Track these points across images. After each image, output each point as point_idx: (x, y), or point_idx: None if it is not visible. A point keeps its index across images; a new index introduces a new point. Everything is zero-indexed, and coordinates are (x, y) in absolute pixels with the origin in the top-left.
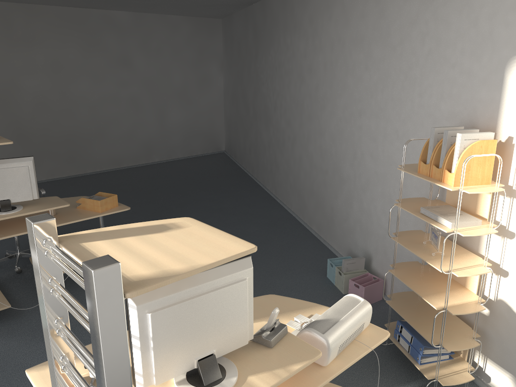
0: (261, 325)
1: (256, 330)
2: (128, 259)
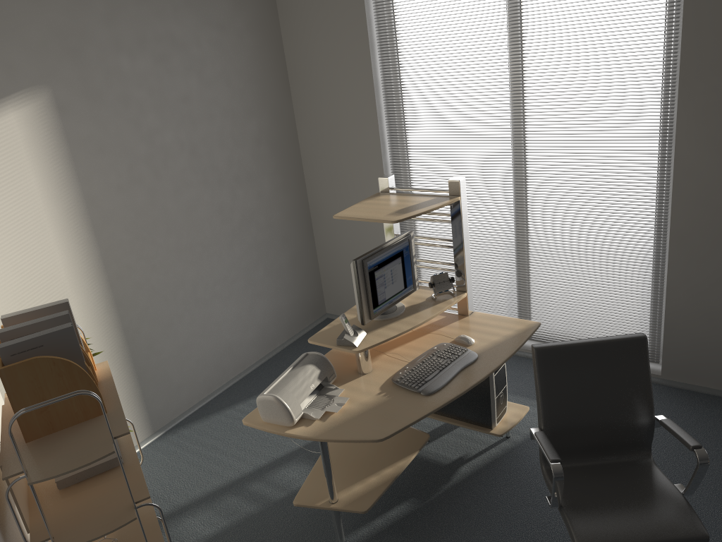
0: (361, 346)
1: (363, 342)
2: (396, 198)
